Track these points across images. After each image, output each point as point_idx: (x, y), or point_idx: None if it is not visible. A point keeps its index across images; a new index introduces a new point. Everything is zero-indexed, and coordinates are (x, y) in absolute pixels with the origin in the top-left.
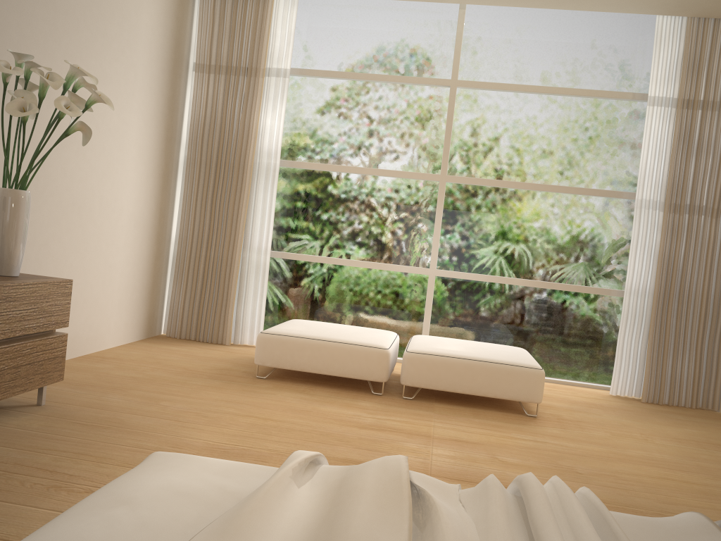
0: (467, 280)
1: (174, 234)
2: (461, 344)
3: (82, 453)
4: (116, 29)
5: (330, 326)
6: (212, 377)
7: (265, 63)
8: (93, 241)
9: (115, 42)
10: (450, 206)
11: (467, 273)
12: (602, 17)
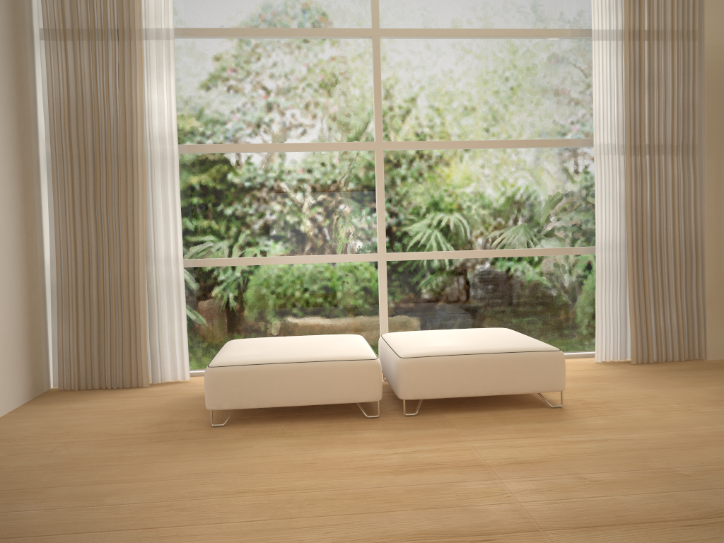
0: (422, 260)
1: (48, 257)
2: (446, 335)
3: None
4: None
5: (285, 341)
6: (153, 439)
7: (141, 22)
8: None
9: None
10: (391, 177)
11: (421, 253)
12: None
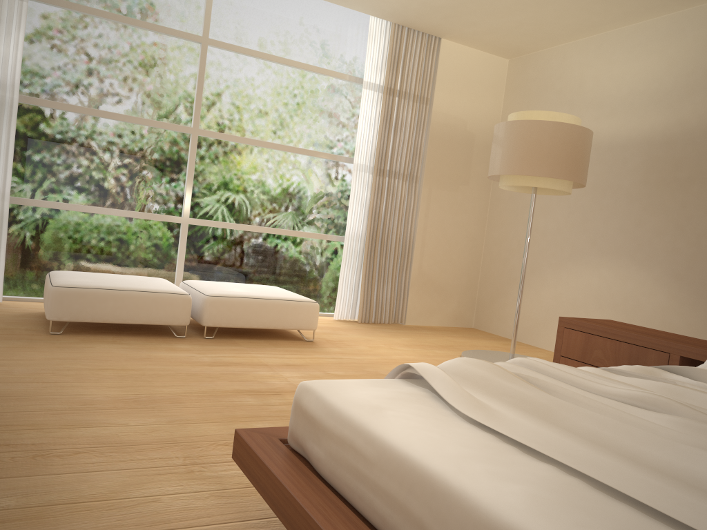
0: (217, 227)
1: None
2: (236, 286)
3: (6, 424)
4: None
5: (106, 276)
6: (3, 338)
7: None
8: None
9: None
10: (201, 158)
11: (218, 222)
12: (327, 6)
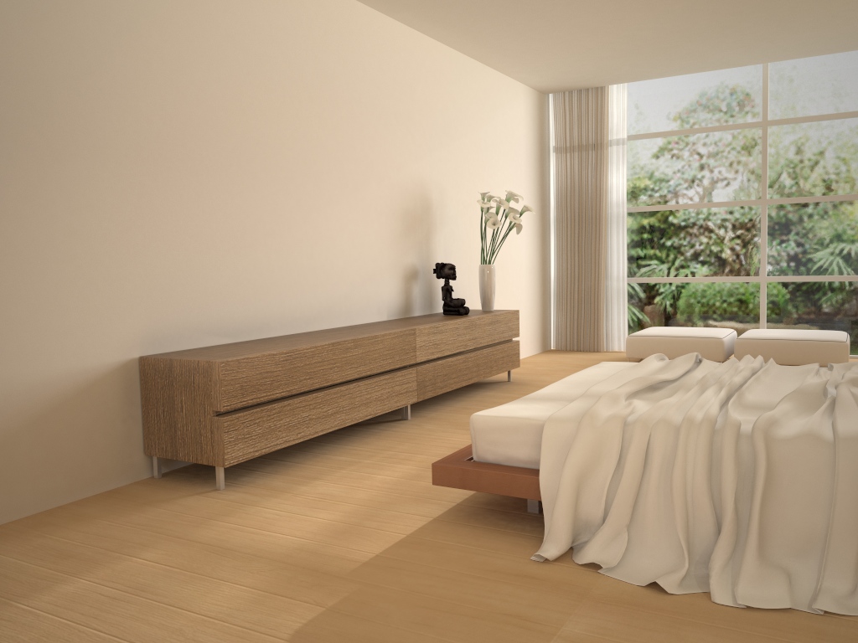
0: (794, 282)
1: (552, 275)
2: (785, 331)
3: None
4: (508, 146)
5: (679, 328)
6: None
7: (607, 138)
8: (509, 287)
9: (509, 155)
10: (772, 223)
11: (793, 276)
12: None
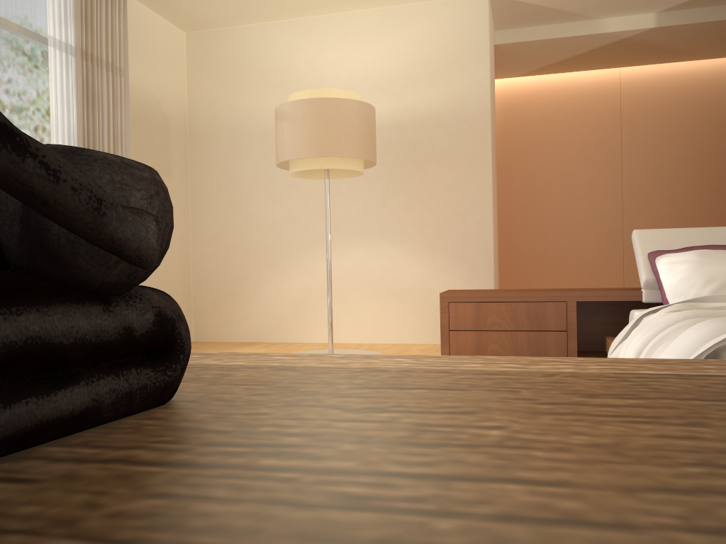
0: None
1: None
2: None
3: None
4: None
5: None
6: None
7: None
8: None
9: None
10: None
11: None
12: None
